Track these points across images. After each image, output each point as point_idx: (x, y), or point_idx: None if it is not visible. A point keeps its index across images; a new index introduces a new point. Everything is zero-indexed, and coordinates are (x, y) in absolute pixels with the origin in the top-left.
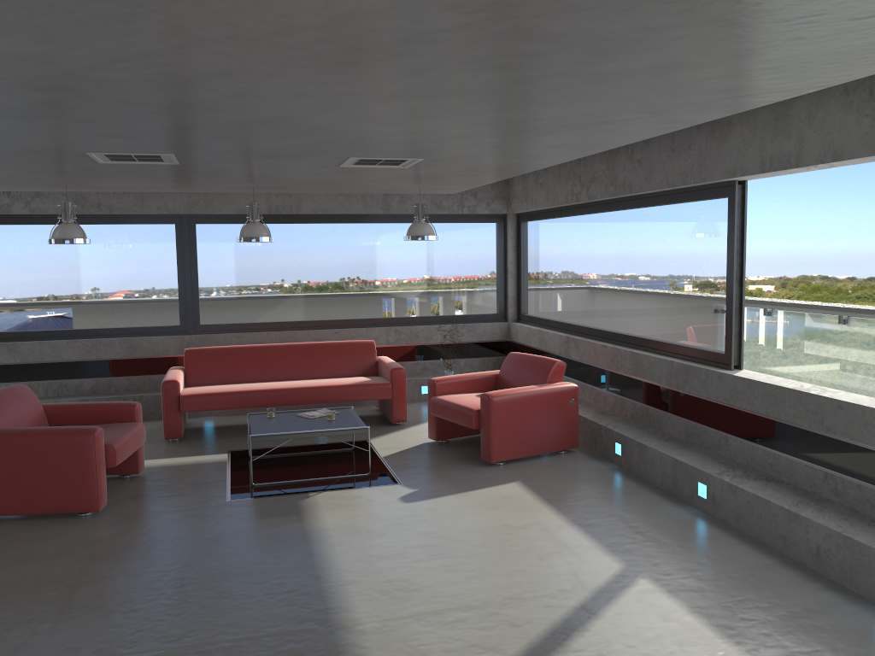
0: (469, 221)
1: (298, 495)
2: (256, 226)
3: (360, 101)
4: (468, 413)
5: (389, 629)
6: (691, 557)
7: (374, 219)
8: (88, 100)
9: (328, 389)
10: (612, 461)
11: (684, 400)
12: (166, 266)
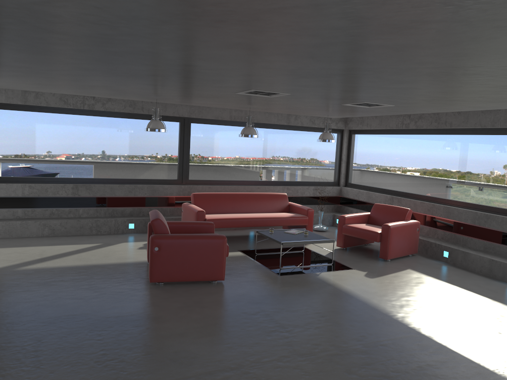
0: None
1: (312, 274)
2: (252, 129)
3: (475, 86)
4: (375, 234)
5: (449, 335)
6: None
7: (280, 127)
8: (366, 75)
9: (279, 219)
10: (440, 260)
11: (484, 231)
12: (172, 145)
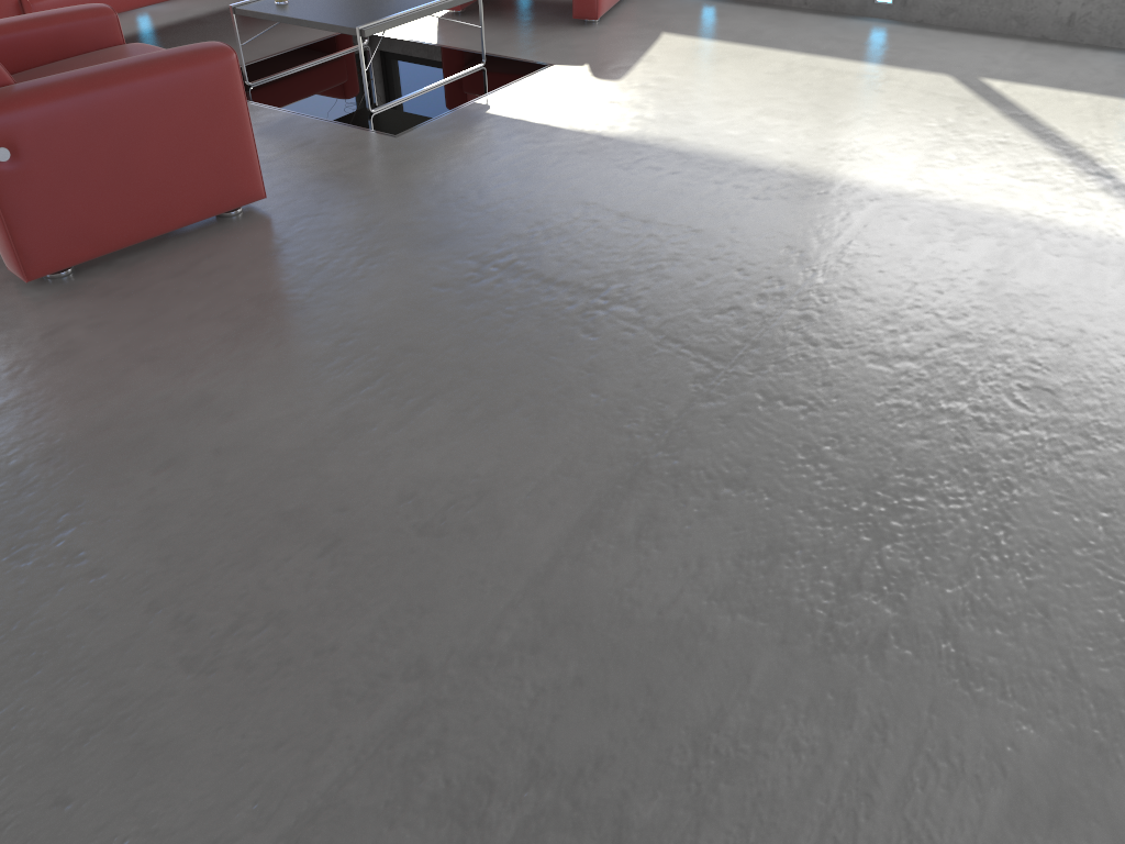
0: None
1: (470, 107)
2: None
3: None
4: None
5: (934, 180)
6: (971, 55)
7: None
8: None
9: None
10: None
11: None
12: None
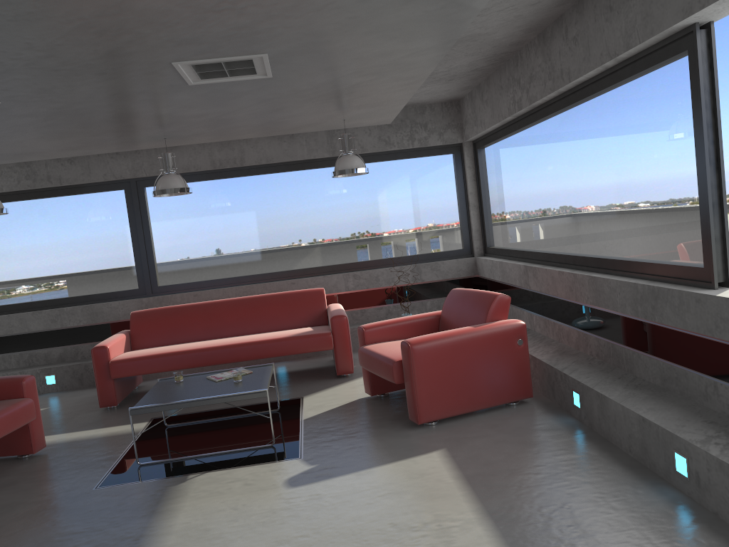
0: (422, 155)
1: (175, 479)
2: (169, 178)
3: None
4: (389, 365)
5: None
6: None
7: (322, 163)
8: None
9: (263, 344)
10: (571, 414)
11: (655, 333)
12: (120, 231)
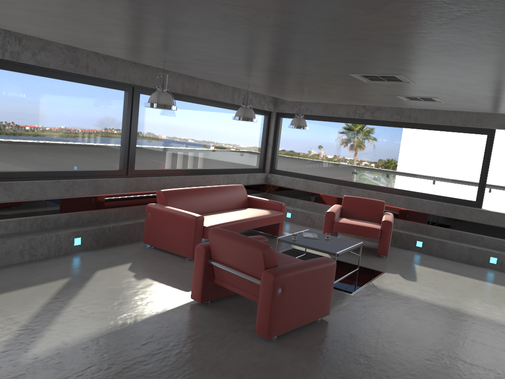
0: (258, 113)
1: (368, 285)
2: (252, 111)
3: None
4: (376, 231)
5: None
6: None
7: (224, 105)
8: None
9: (264, 218)
10: (411, 250)
11: (450, 220)
12: (117, 123)
